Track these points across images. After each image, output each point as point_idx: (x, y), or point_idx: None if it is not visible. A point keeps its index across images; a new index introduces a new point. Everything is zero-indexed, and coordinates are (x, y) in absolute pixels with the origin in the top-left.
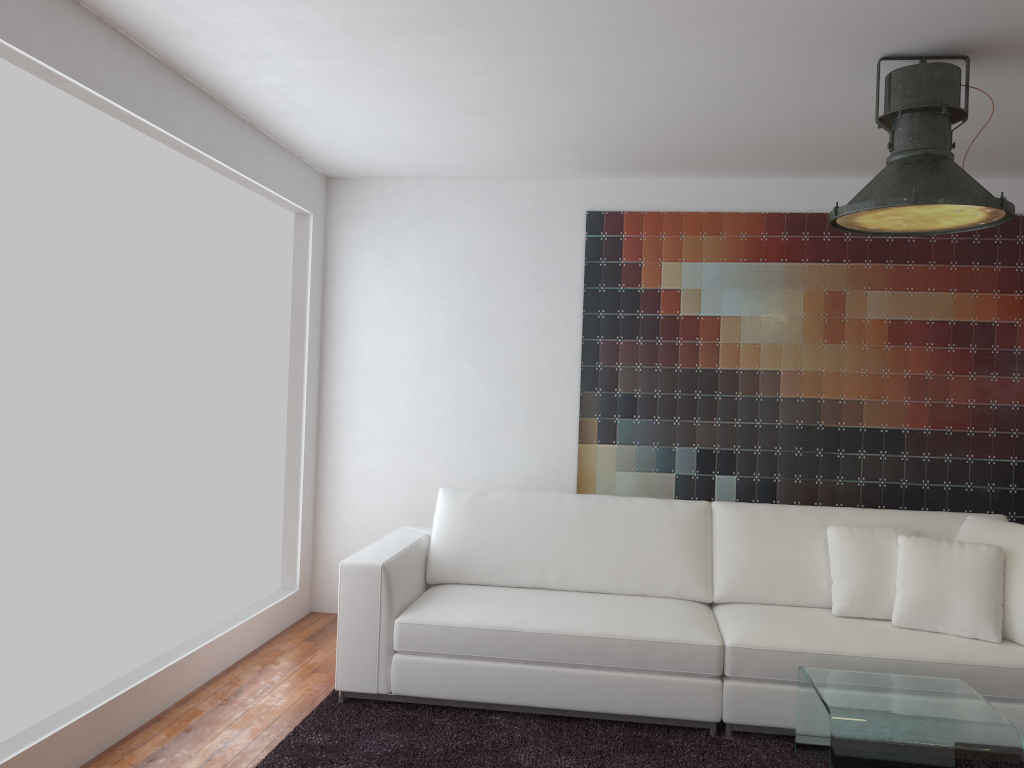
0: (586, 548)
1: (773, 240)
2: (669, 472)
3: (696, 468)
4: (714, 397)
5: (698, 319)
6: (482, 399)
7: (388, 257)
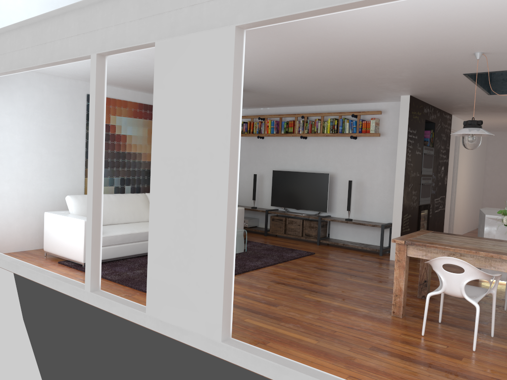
0: (123, 210)
1: (140, 112)
2: (112, 186)
3: (120, 184)
4: (125, 161)
5: (120, 135)
6: (50, 162)
7: (9, 101)
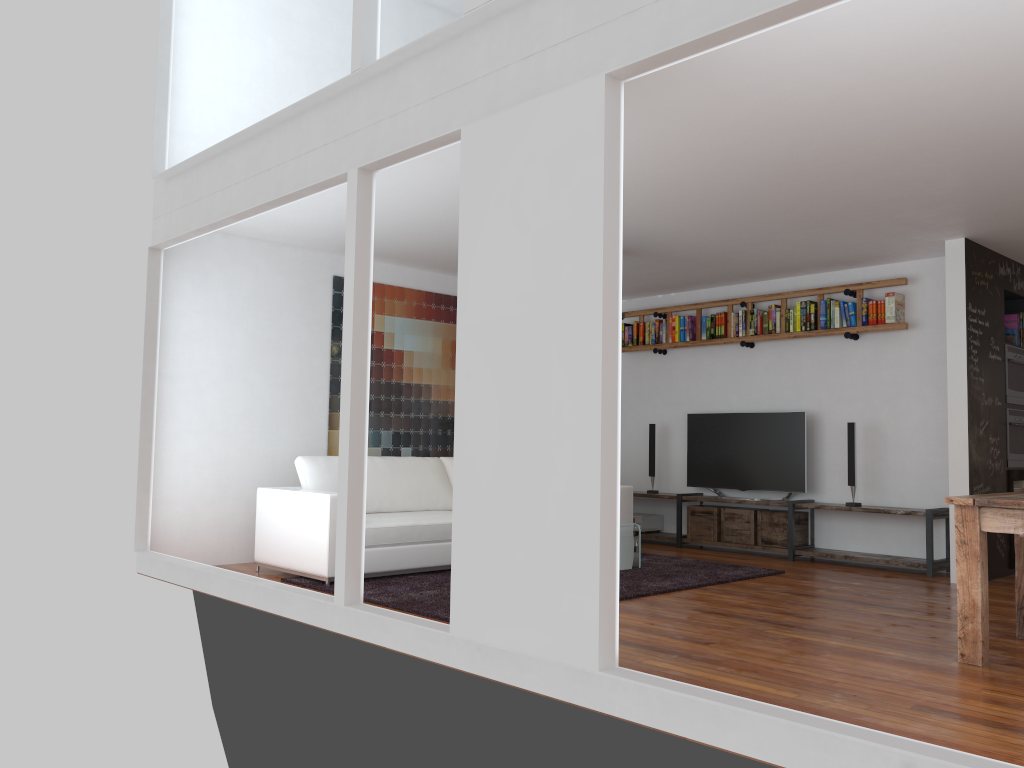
0: (399, 486)
1: (428, 307)
2: (378, 446)
3: (392, 443)
4: (401, 399)
5: (393, 351)
6: (268, 399)
7: (202, 289)
